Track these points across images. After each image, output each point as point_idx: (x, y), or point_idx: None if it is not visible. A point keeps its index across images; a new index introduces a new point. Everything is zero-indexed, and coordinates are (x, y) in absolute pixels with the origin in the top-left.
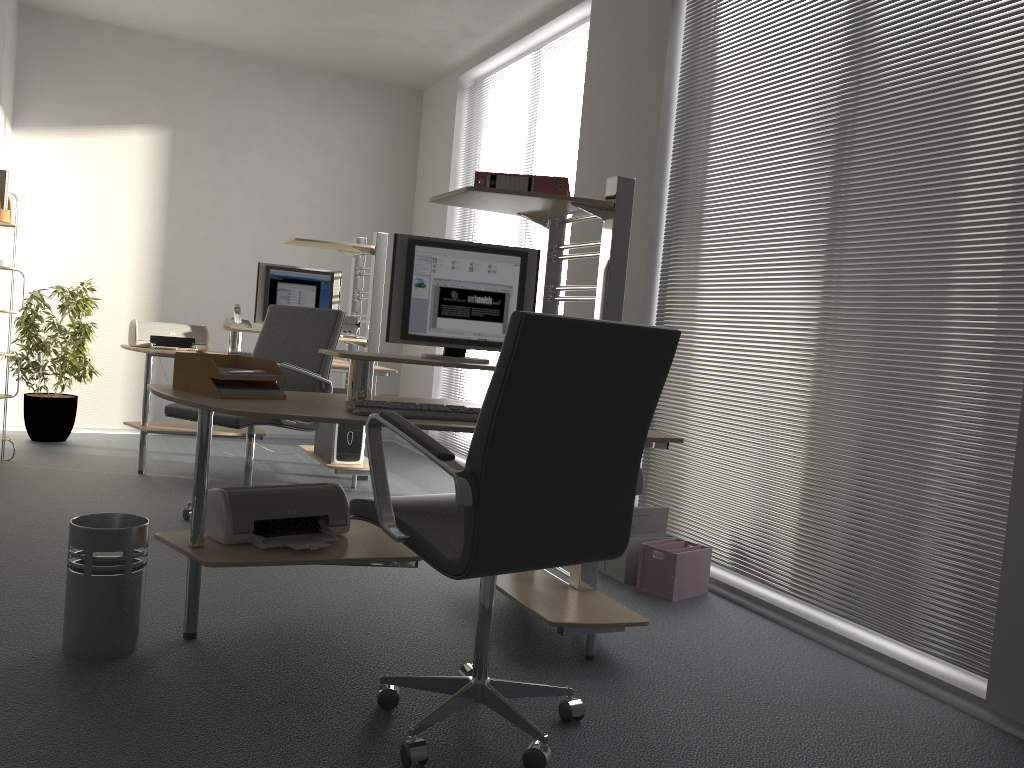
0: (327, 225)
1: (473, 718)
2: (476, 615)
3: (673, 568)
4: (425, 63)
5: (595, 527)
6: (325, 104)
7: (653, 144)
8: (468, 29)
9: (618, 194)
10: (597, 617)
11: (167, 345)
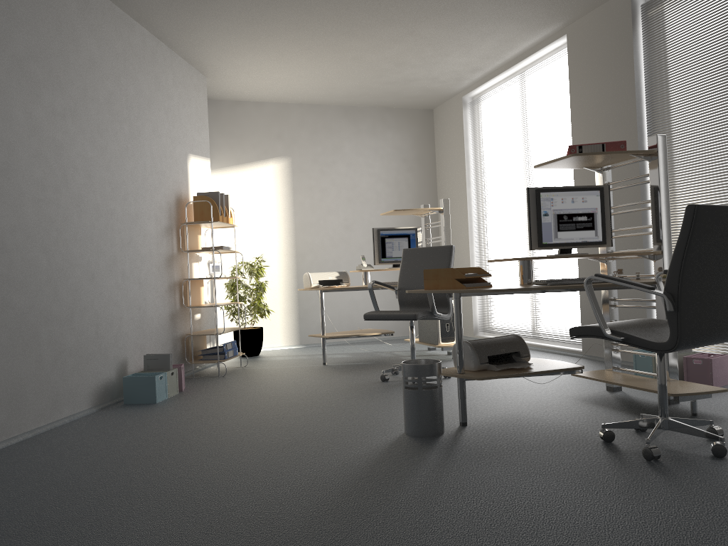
0: (386, 202)
1: (660, 442)
2: (605, 404)
3: (710, 368)
4: (440, 92)
5: (727, 321)
6: (376, 128)
7: (632, 116)
8: (475, 67)
9: (658, 145)
10: (695, 390)
11: (327, 285)
